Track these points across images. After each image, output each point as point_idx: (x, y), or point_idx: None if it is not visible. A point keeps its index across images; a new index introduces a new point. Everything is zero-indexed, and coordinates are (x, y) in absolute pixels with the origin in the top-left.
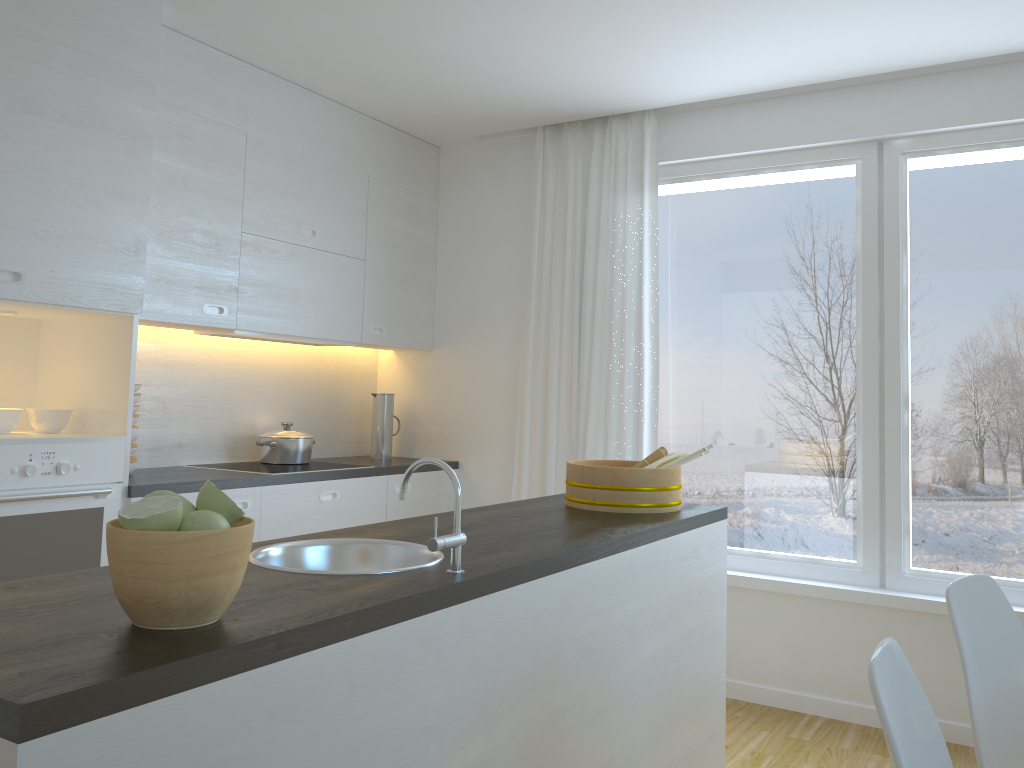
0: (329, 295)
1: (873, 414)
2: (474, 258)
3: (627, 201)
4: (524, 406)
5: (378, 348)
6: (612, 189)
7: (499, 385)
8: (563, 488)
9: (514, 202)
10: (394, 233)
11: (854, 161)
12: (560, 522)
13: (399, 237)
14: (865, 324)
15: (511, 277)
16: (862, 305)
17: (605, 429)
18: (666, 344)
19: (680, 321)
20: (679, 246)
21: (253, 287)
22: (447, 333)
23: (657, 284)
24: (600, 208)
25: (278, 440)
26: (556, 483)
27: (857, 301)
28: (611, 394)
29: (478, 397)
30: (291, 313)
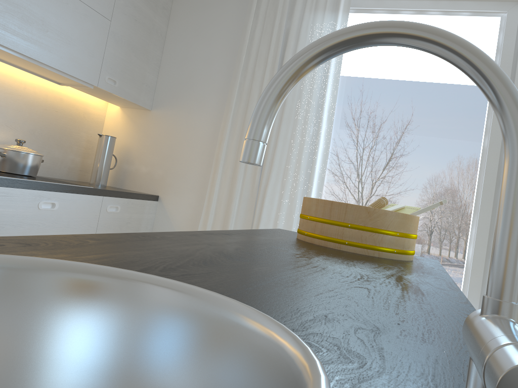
0: (76, 38)
1: (489, 200)
2: (195, 46)
3: (325, 17)
4: (219, 160)
5: (109, 100)
6: (314, 7)
7: (200, 143)
8: (241, 226)
9: (233, 9)
10: (137, 10)
11: (500, 14)
12: (341, 262)
13: (140, 15)
14: (492, 134)
15: (222, 64)
16: (492, 119)
17: (282, 185)
18: (334, 130)
19: (347, 114)
20: (355, 59)
21: (2, 2)
22: (165, 99)
23: (337, 83)
24: (302, 19)
25: (9, 152)
26: (236, 221)
27: (487, 116)
28: (291, 159)
29: (182, 150)
30: (38, 40)
